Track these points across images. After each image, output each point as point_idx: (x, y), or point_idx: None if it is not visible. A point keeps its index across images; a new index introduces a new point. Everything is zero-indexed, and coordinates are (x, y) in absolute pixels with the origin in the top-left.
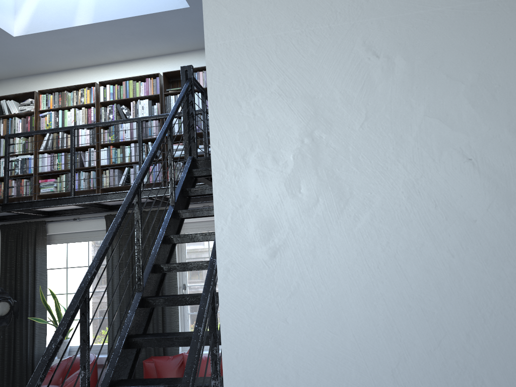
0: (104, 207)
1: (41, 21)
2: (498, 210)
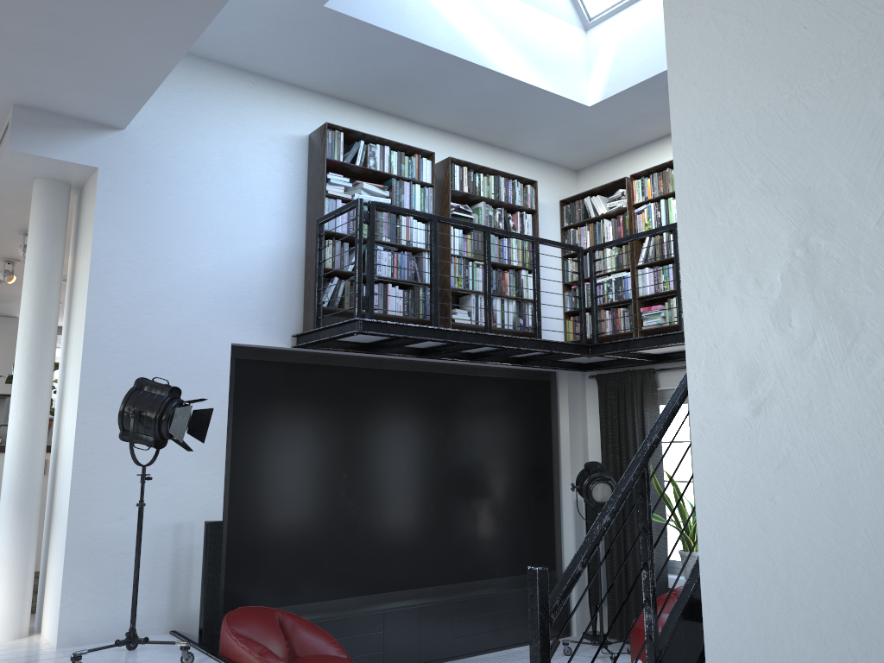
0: None
1: (622, 74)
2: None
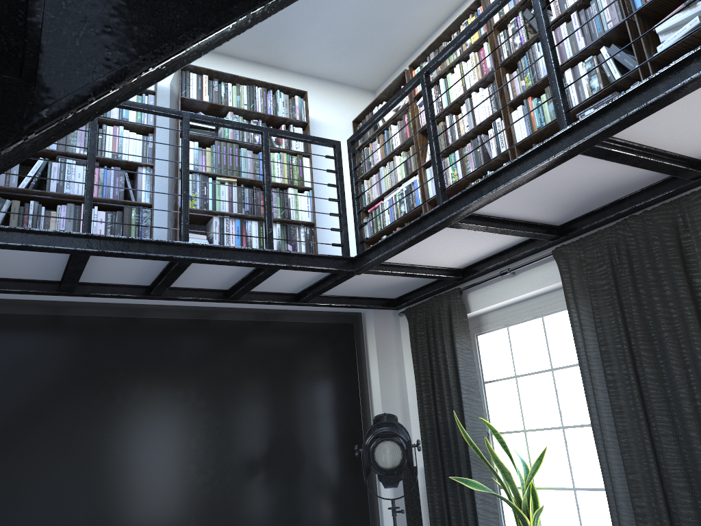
0: (542, 231)
1: None
2: None
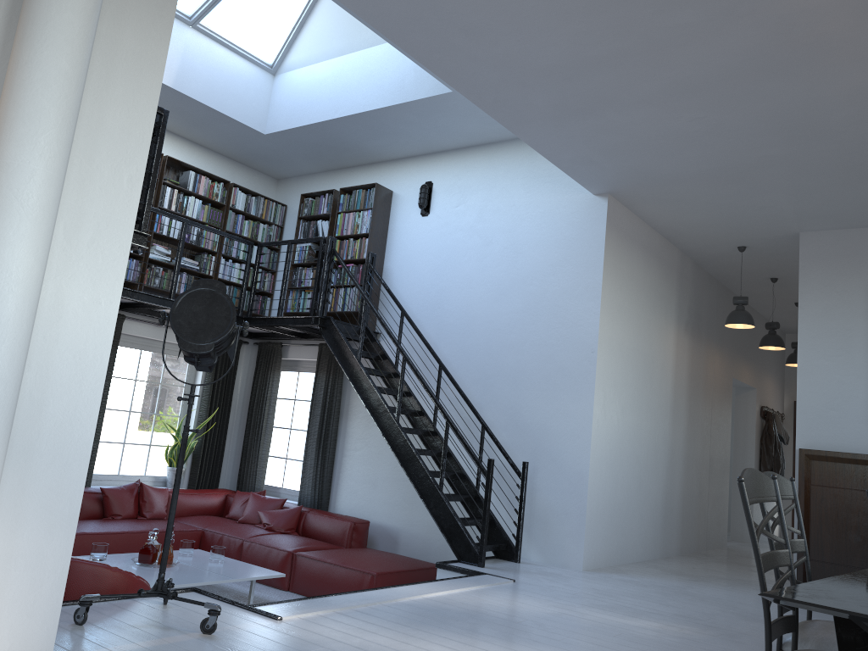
0: None
1: None
2: (617, 424)
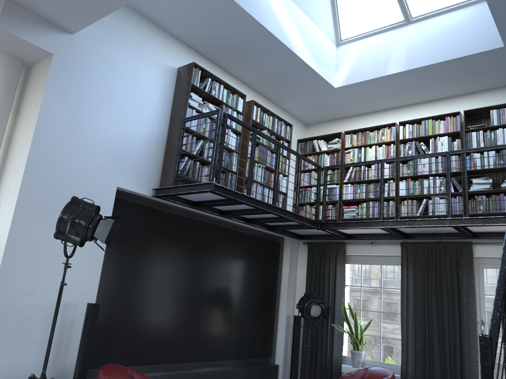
0: (400, 234)
1: (358, 73)
2: None
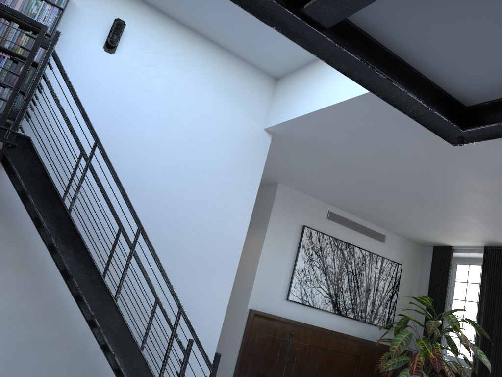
0: None
1: None
2: None
